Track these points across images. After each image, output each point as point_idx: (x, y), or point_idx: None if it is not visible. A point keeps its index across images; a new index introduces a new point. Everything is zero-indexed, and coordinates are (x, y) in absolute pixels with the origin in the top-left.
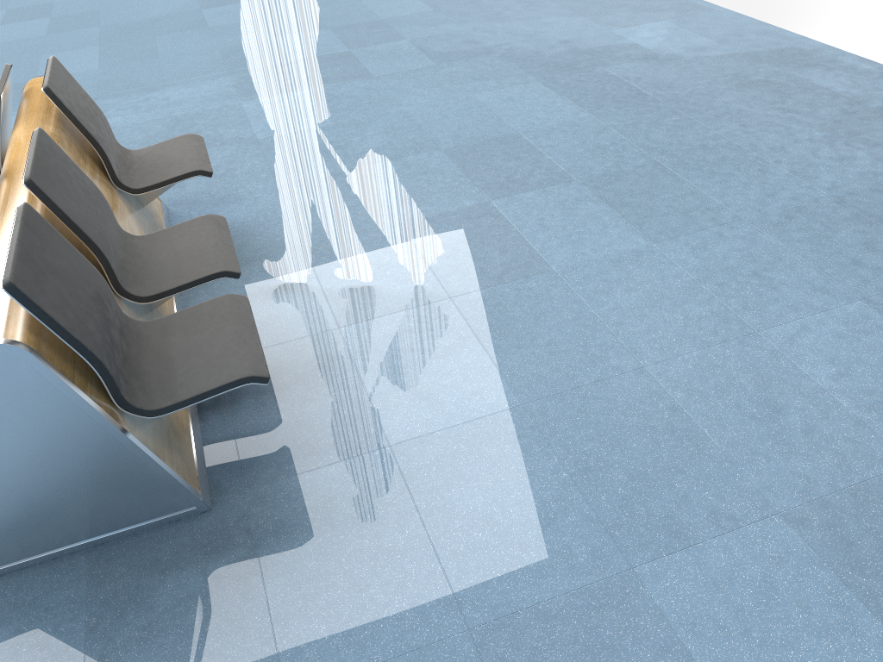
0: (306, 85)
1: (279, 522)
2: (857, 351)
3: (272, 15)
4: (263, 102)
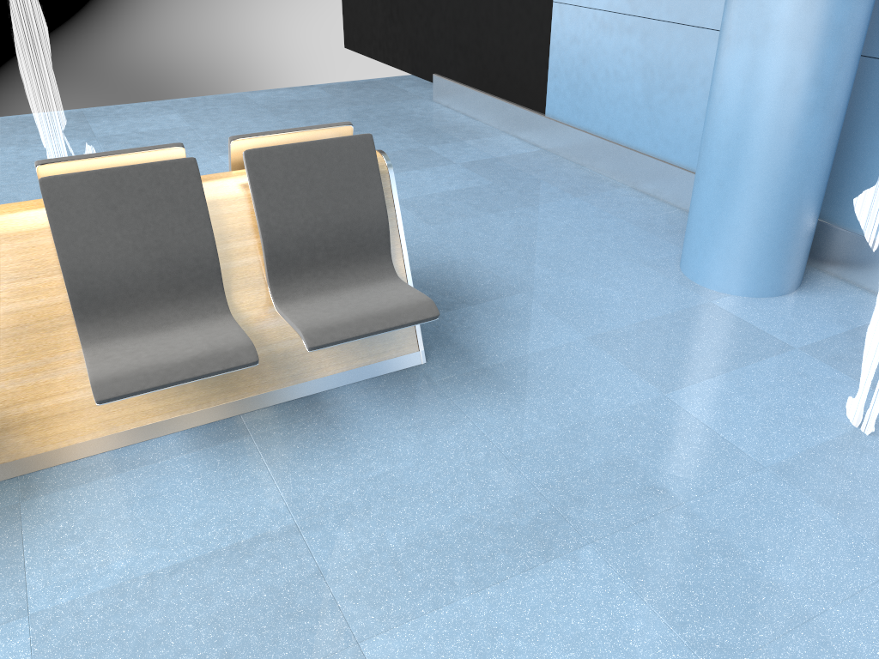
0: (53, 98)
1: None
2: None
3: (29, 39)
4: (37, 122)
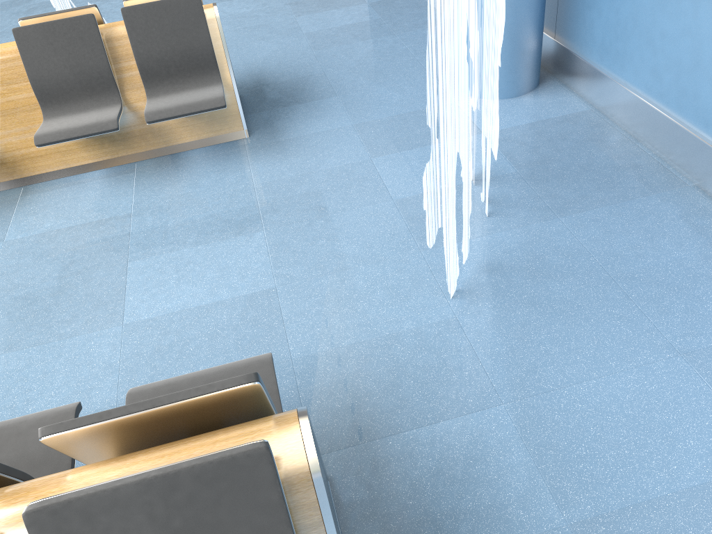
0: None
1: (254, 82)
2: (239, 5)
3: None
4: None
